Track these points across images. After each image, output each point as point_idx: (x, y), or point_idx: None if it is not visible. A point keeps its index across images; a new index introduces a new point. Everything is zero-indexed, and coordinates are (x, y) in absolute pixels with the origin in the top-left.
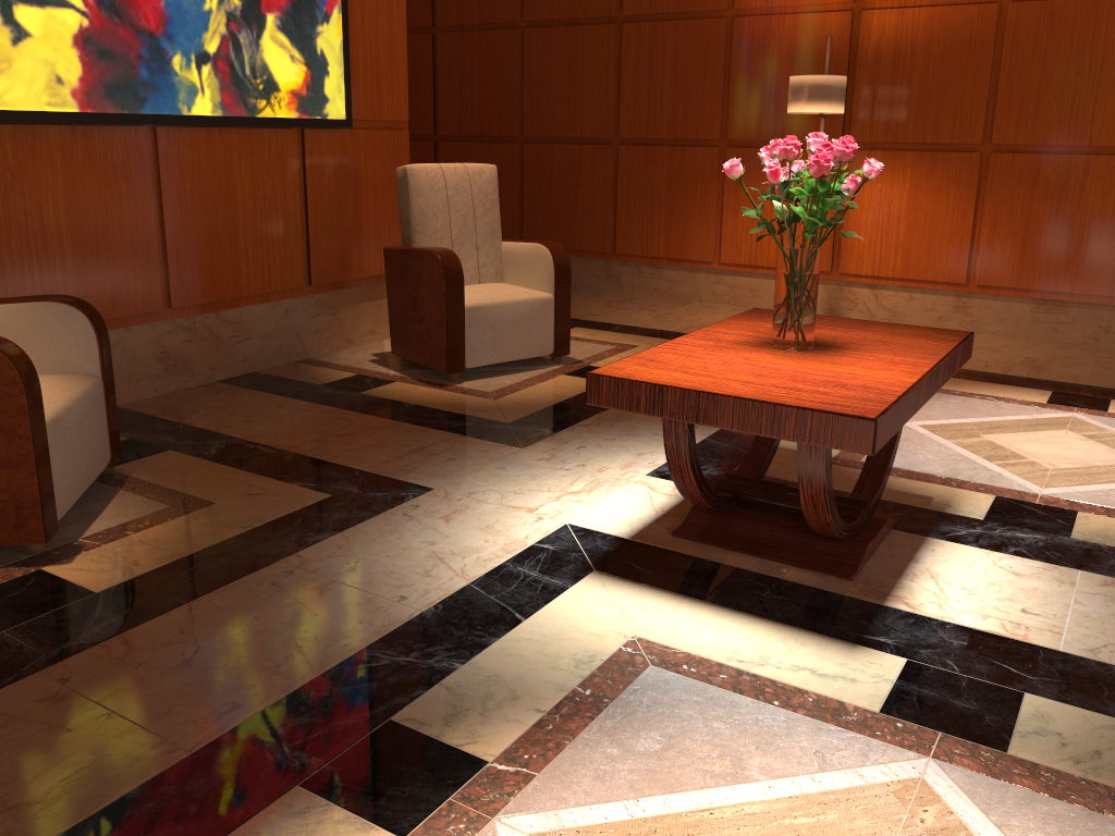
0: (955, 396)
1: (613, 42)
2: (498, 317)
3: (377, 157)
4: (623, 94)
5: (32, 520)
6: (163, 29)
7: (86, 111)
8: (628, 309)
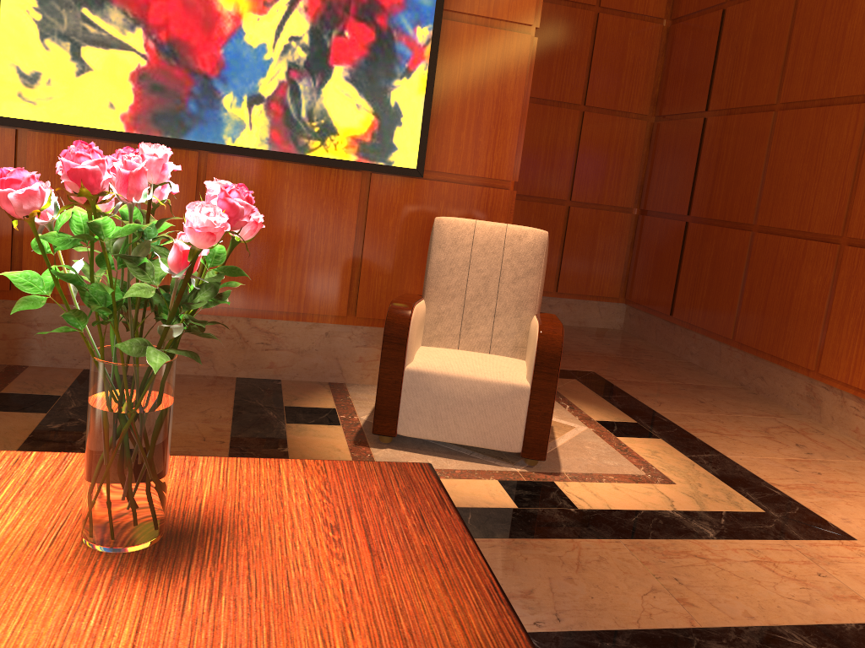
0: None
1: (860, 125)
2: (445, 390)
3: (462, 210)
4: (860, 185)
5: None
6: (218, 73)
7: (132, 132)
8: (778, 441)
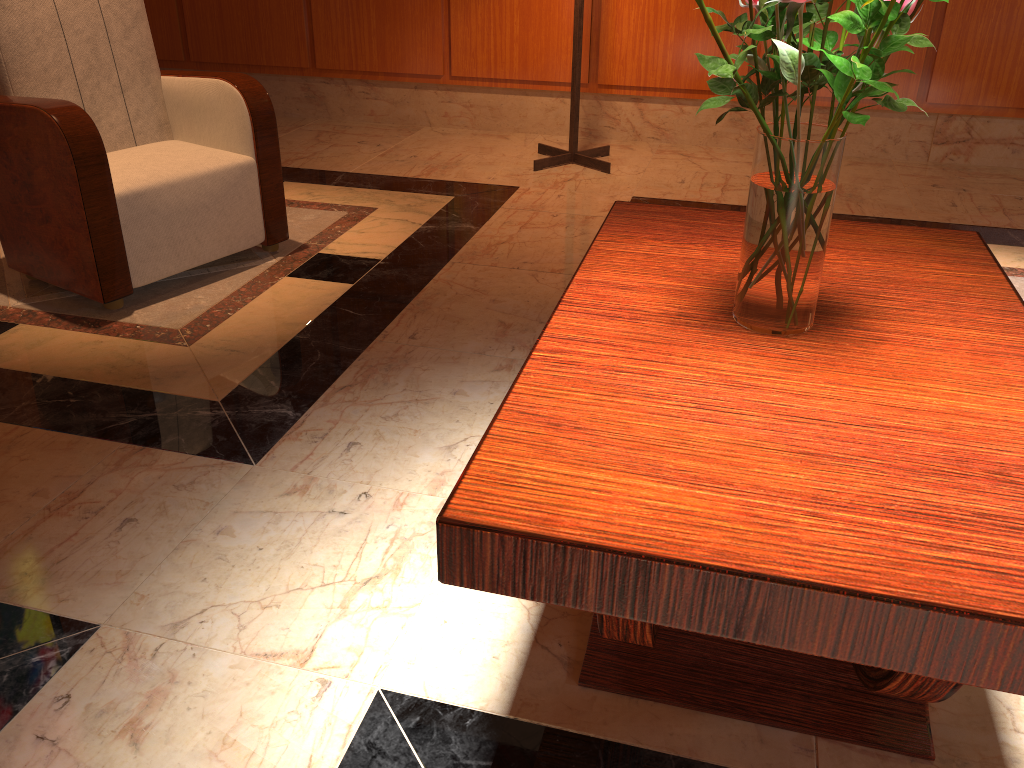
0: None
1: None
2: (173, 204)
3: None
4: None
5: None
6: None
7: None
8: (346, 145)
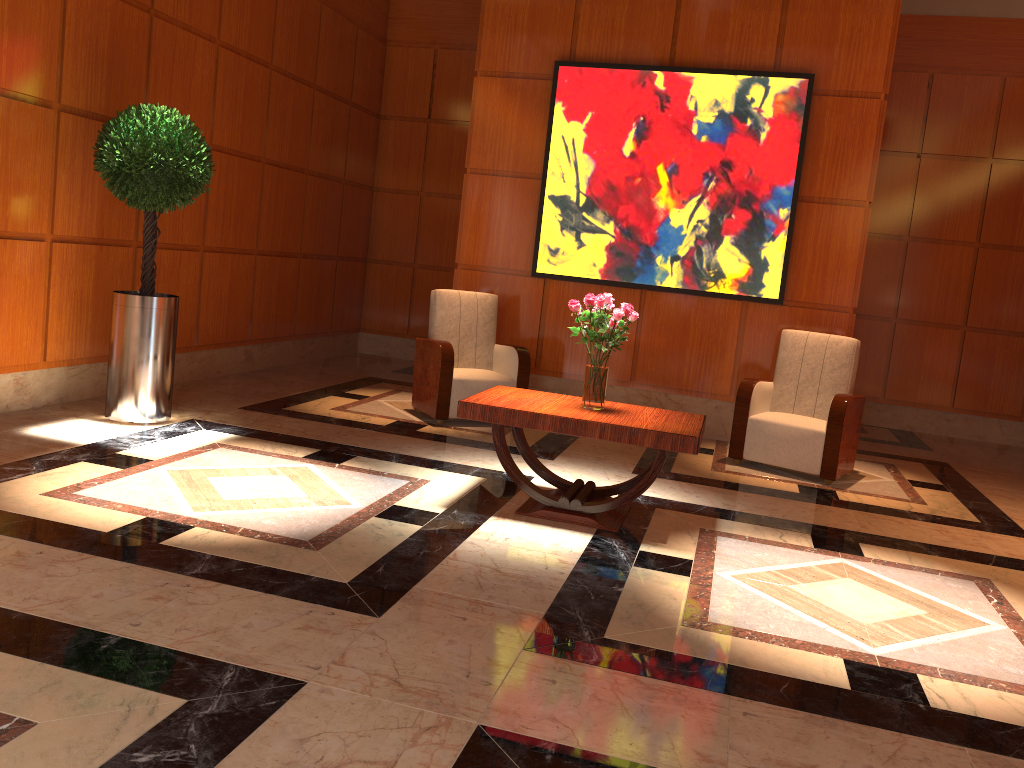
0: (972, 587)
1: None
2: (771, 431)
3: (812, 327)
4: None
5: (434, 409)
6: (654, 243)
7: (604, 279)
8: None
